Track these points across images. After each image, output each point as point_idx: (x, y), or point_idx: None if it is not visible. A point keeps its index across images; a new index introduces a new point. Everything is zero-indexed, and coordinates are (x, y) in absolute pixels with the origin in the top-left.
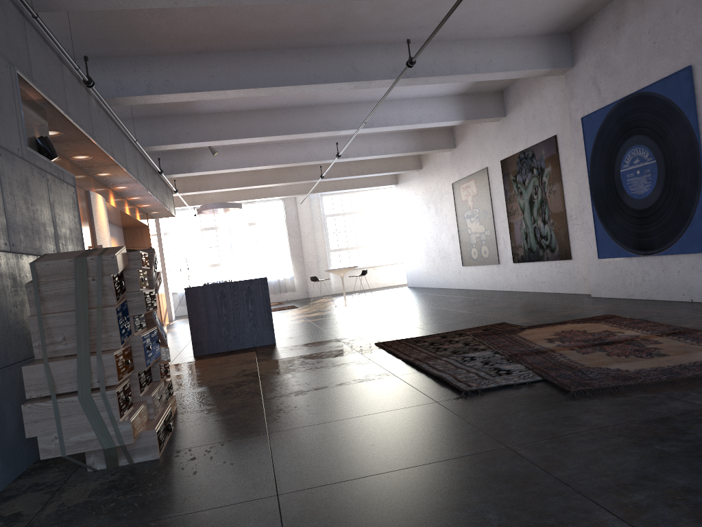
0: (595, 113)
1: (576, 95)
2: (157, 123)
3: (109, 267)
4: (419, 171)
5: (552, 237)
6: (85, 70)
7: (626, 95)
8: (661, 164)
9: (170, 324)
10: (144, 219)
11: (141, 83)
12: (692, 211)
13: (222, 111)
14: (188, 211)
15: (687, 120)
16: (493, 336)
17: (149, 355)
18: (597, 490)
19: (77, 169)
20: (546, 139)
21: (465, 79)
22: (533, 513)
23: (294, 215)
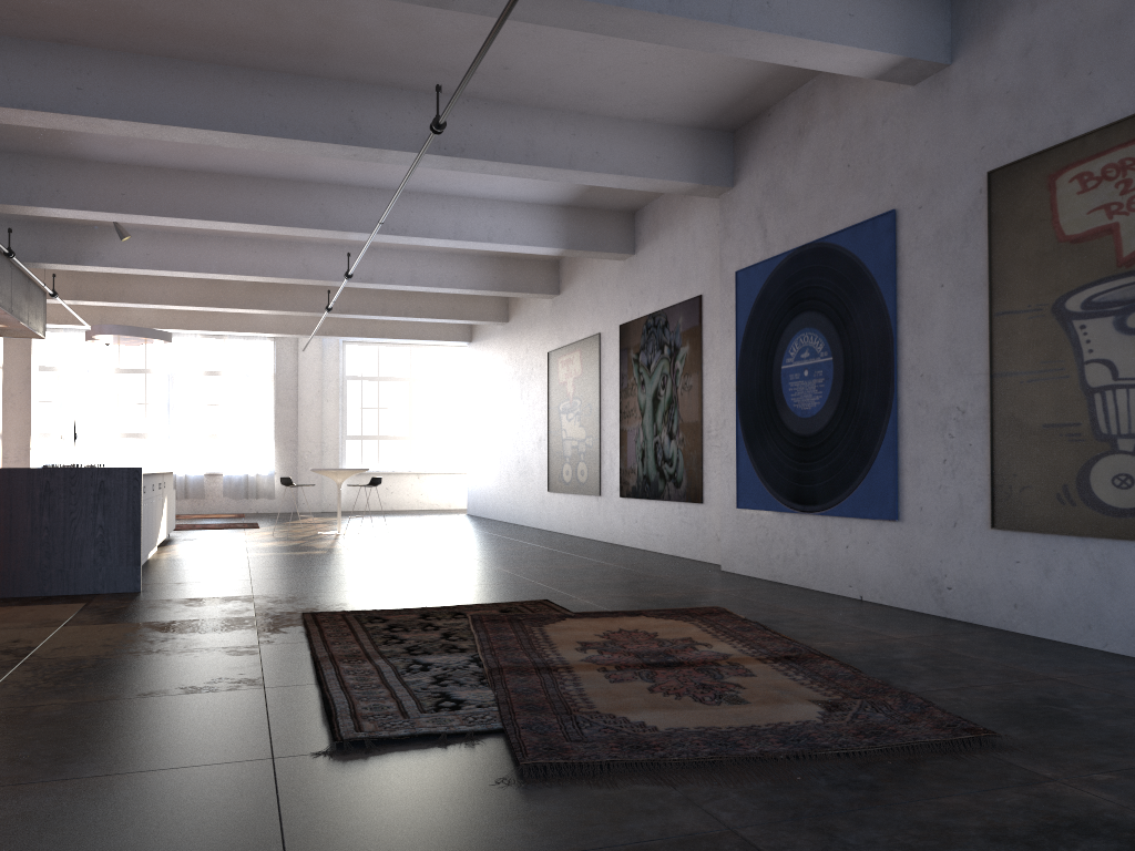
0: (756, 267)
1: (733, 234)
2: None
3: None
4: (505, 326)
5: (680, 463)
6: None
7: (801, 243)
8: (839, 364)
9: None
10: None
11: None
12: (876, 448)
13: (131, 163)
14: None
15: (882, 298)
16: (503, 625)
17: None
18: None
19: None
20: (687, 300)
21: (553, 176)
22: None
23: (291, 369)
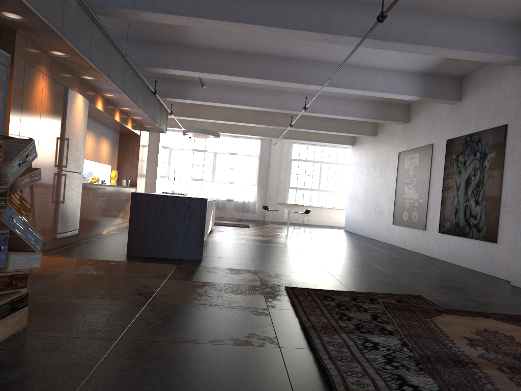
0: None
1: None
2: (154, 48)
3: None
4: (374, 138)
5: (482, 218)
6: None
7: None
8: None
9: None
10: (137, 130)
11: None
12: None
13: (211, 48)
14: None
15: None
16: (405, 314)
17: None
18: None
19: (57, 65)
20: (496, 127)
21: (432, 52)
22: None
23: (267, 154)
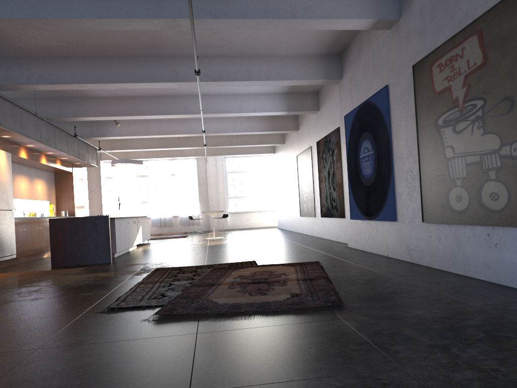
0: (350, 113)
1: (343, 100)
2: (64, 102)
3: None
4: (284, 145)
5: (337, 201)
6: None
7: (362, 102)
8: (375, 154)
9: None
10: (68, 168)
11: (23, 76)
12: (388, 190)
13: (110, 96)
14: None
15: (386, 124)
16: (221, 270)
17: None
18: (5, 382)
19: None
20: (335, 129)
21: (262, 84)
22: None
23: (203, 170)
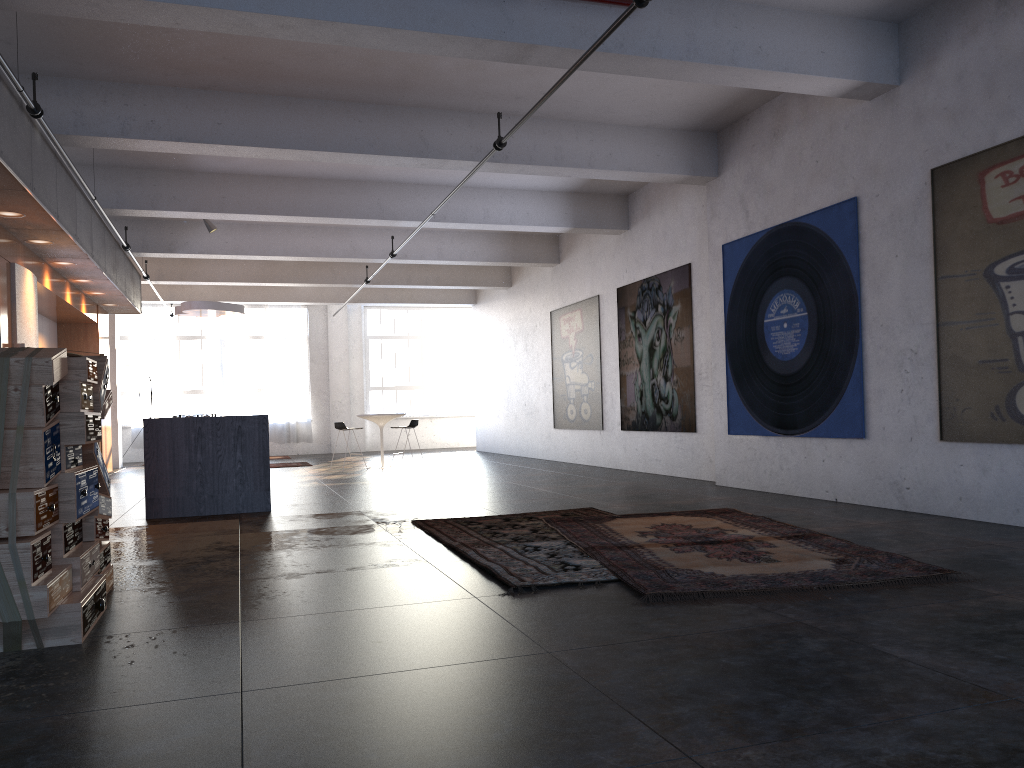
0: (740, 241)
1: (719, 215)
2: (129, 177)
3: (40, 375)
4: (508, 290)
5: (675, 400)
6: (30, 90)
7: (778, 223)
8: (813, 318)
9: (114, 472)
10: (93, 313)
11: (113, 120)
12: (845, 383)
13: (229, 172)
14: (161, 308)
15: (847, 266)
16: (572, 523)
17: (82, 503)
18: (638, 701)
19: None
20: (678, 267)
21: (575, 174)
22: (556, 722)
23: (322, 332)
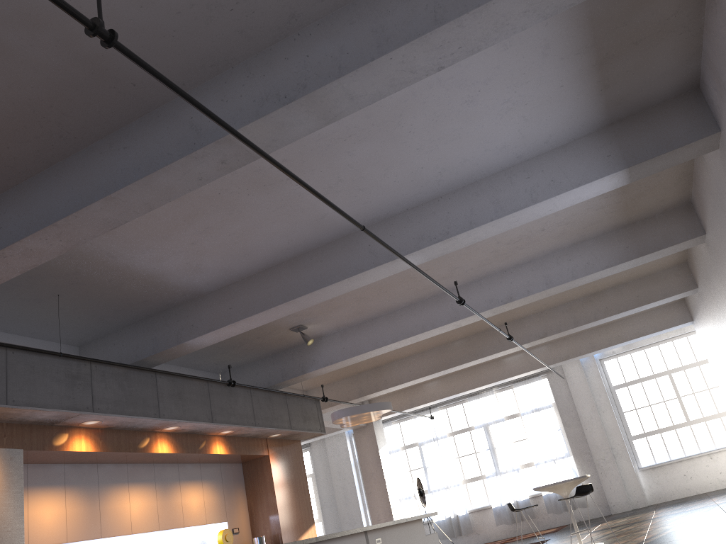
0: None
1: None
2: (159, 322)
3: None
4: (698, 292)
5: None
6: None
7: None
8: None
9: None
10: (253, 448)
11: None
12: None
13: (230, 282)
14: (433, 413)
15: None
16: None
17: None
18: None
19: None
20: None
21: (439, 55)
22: None
23: (566, 395)
